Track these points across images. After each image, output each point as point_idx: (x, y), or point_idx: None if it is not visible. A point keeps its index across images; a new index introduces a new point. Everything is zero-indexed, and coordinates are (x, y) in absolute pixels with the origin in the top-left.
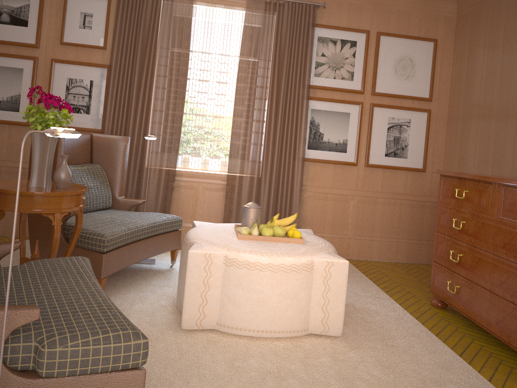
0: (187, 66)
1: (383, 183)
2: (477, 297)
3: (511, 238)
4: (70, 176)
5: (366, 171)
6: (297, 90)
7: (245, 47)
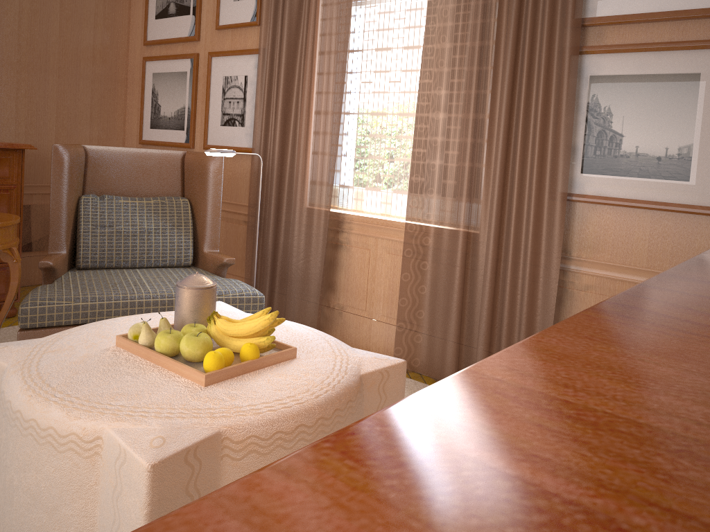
0: (347, 28)
1: None
2: None
3: None
4: None
5: None
6: (543, 35)
7: None
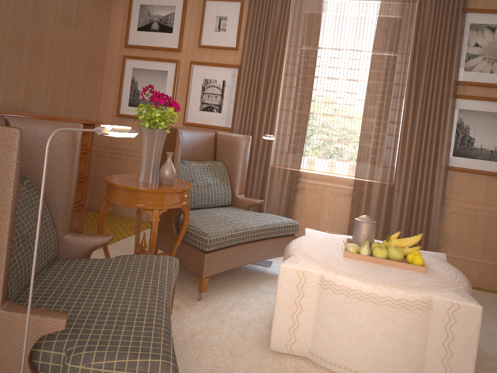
0: (314, 64)
1: None
2: None
3: None
4: (173, 173)
5: None
6: (440, 87)
7: (379, 40)
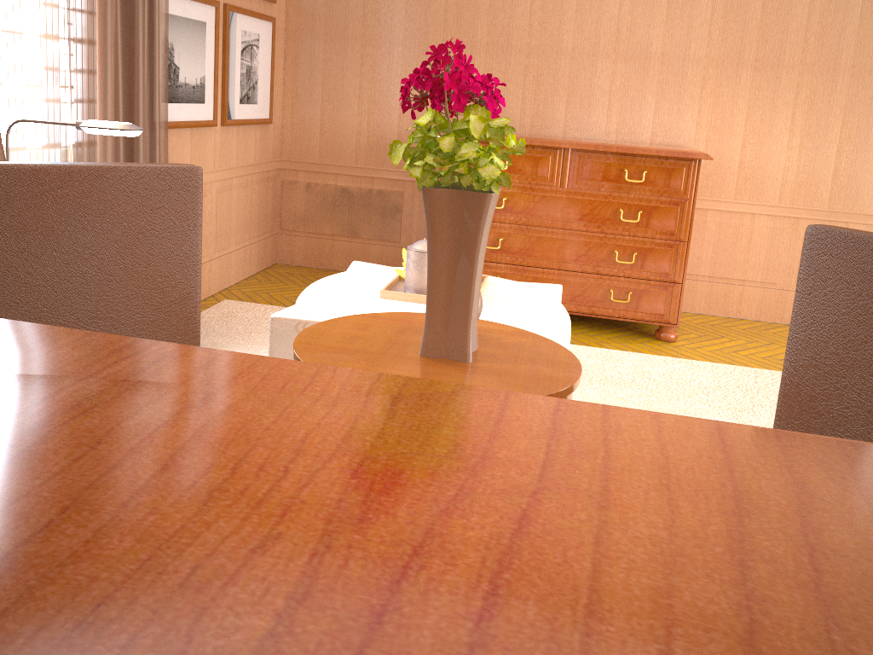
0: None
1: (238, 151)
2: (536, 281)
3: (593, 208)
4: None
5: (222, 134)
6: None
7: None
